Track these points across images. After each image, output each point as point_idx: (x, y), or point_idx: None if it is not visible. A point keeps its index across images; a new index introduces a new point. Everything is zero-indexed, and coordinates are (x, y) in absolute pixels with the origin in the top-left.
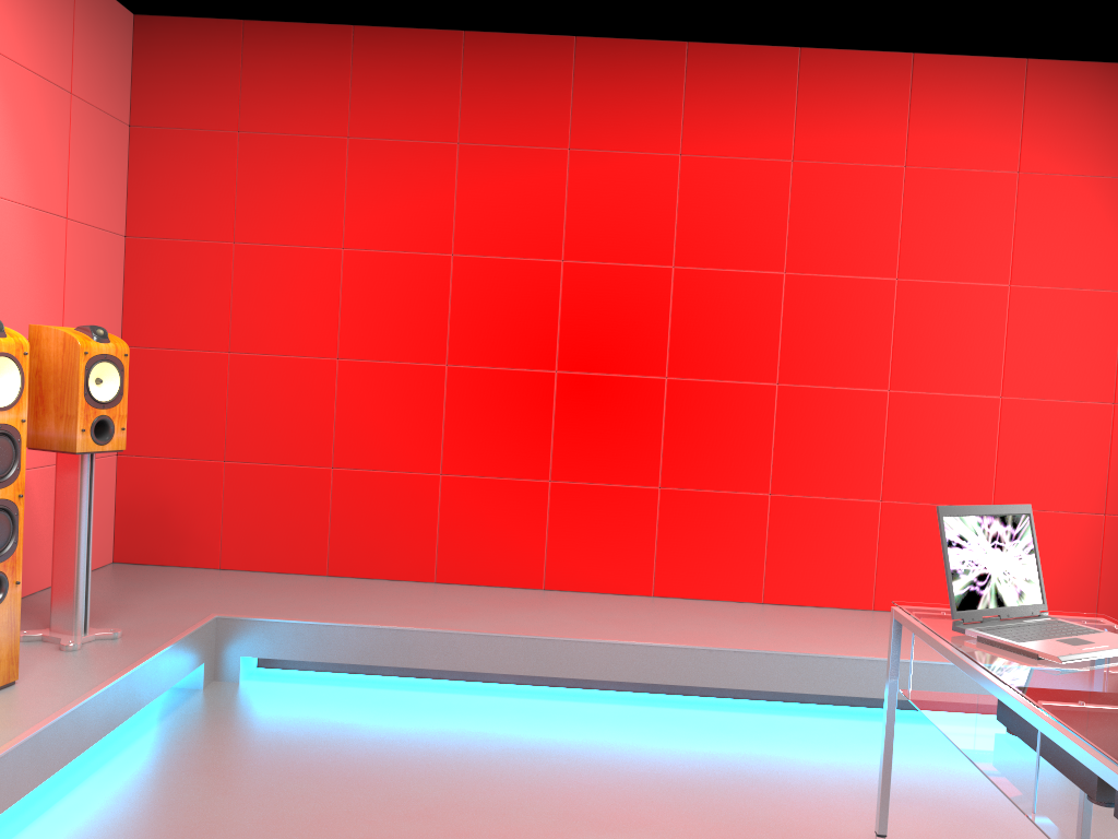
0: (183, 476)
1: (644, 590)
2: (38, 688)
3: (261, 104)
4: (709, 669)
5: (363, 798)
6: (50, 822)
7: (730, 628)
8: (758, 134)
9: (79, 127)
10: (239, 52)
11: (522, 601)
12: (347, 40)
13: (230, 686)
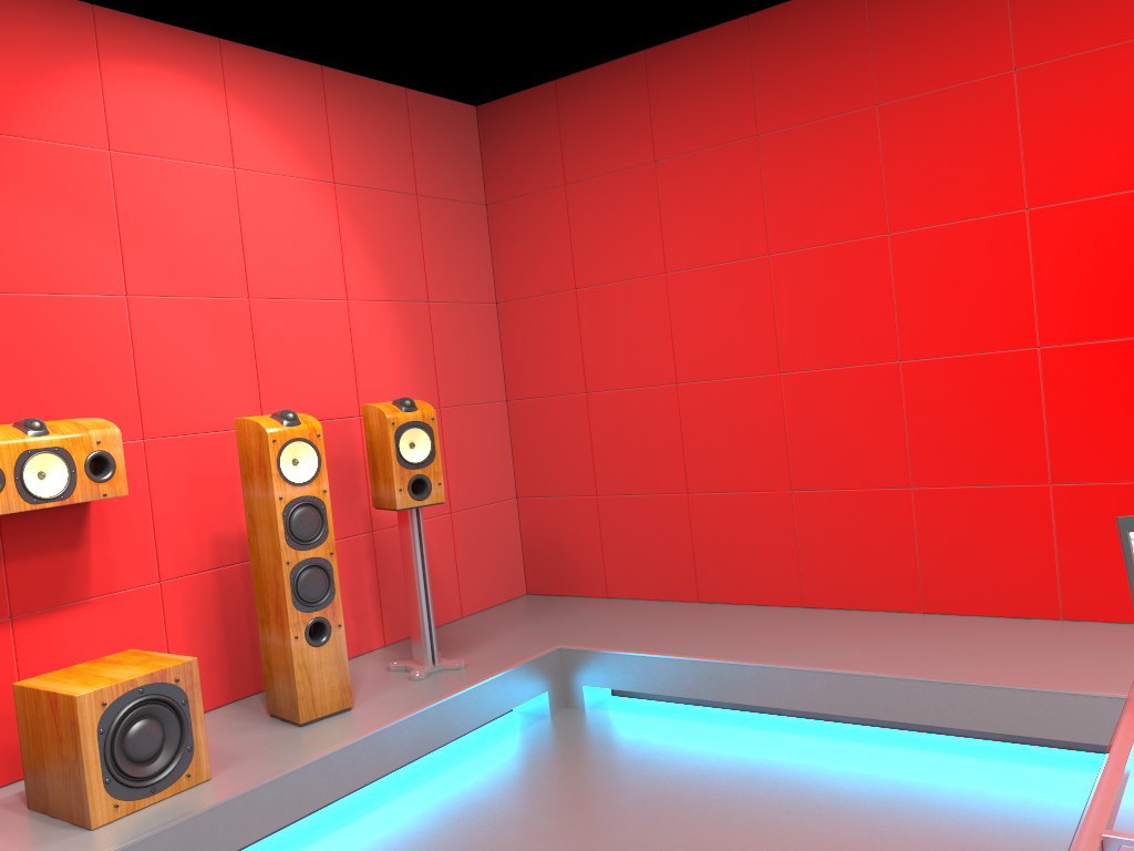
0: (567, 512)
1: (1049, 612)
2: (362, 714)
3: (579, 153)
4: (1076, 719)
5: (600, 840)
6: (348, 831)
7: (1133, 665)
8: (1119, 10)
9: (429, 221)
10: (555, 111)
11: (881, 628)
12: (641, 67)
13: (575, 714)
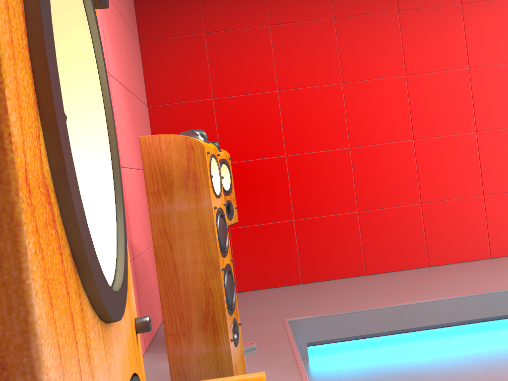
0: None
1: (485, 255)
2: None
3: (215, 14)
4: None
5: None
6: None
7: None
8: None
9: (126, 37)
10: None
11: (432, 275)
12: None
13: (307, 363)
